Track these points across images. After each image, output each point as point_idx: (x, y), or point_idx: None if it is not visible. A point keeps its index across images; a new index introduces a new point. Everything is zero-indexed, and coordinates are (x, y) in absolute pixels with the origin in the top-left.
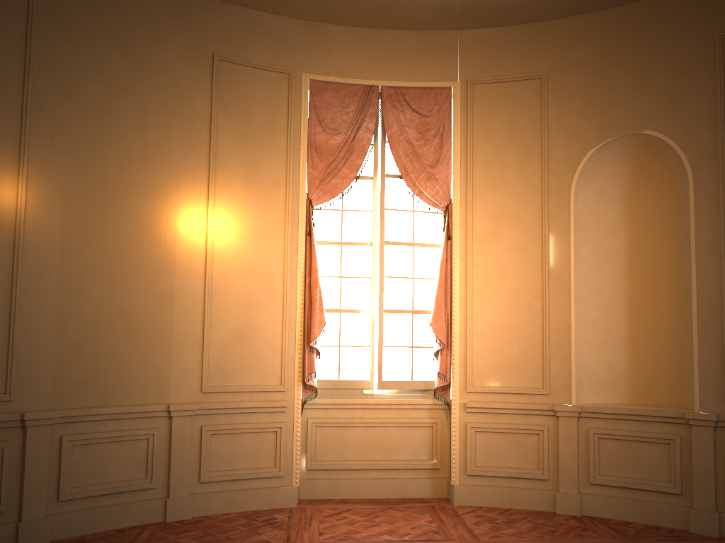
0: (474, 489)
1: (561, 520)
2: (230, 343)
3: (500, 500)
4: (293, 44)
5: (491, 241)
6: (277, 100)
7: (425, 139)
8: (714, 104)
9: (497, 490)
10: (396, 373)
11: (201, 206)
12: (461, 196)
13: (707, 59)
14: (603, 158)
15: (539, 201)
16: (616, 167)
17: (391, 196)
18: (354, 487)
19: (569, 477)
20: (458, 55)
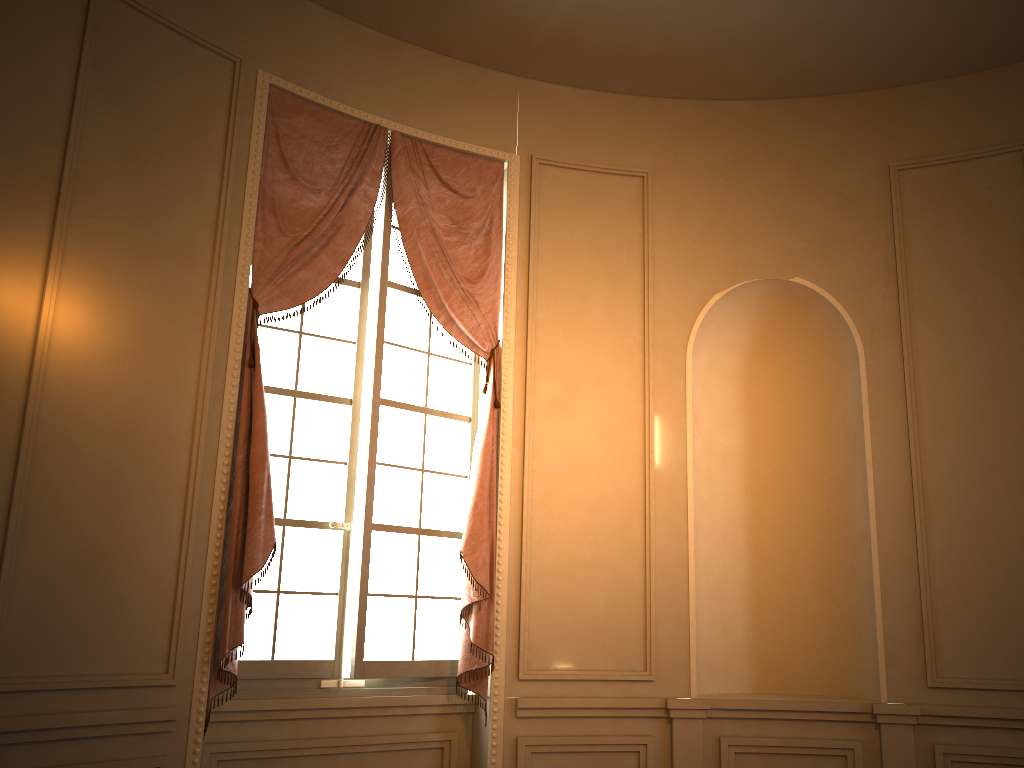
0: None
1: None
2: (62, 576)
3: None
4: (246, 14)
5: (564, 418)
6: (209, 103)
7: (462, 234)
8: (889, 254)
9: None
10: (388, 647)
11: (31, 268)
12: (517, 337)
13: (878, 193)
14: (724, 310)
15: (638, 362)
16: (735, 327)
17: (394, 322)
18: None
19: None
20: (517, 115)
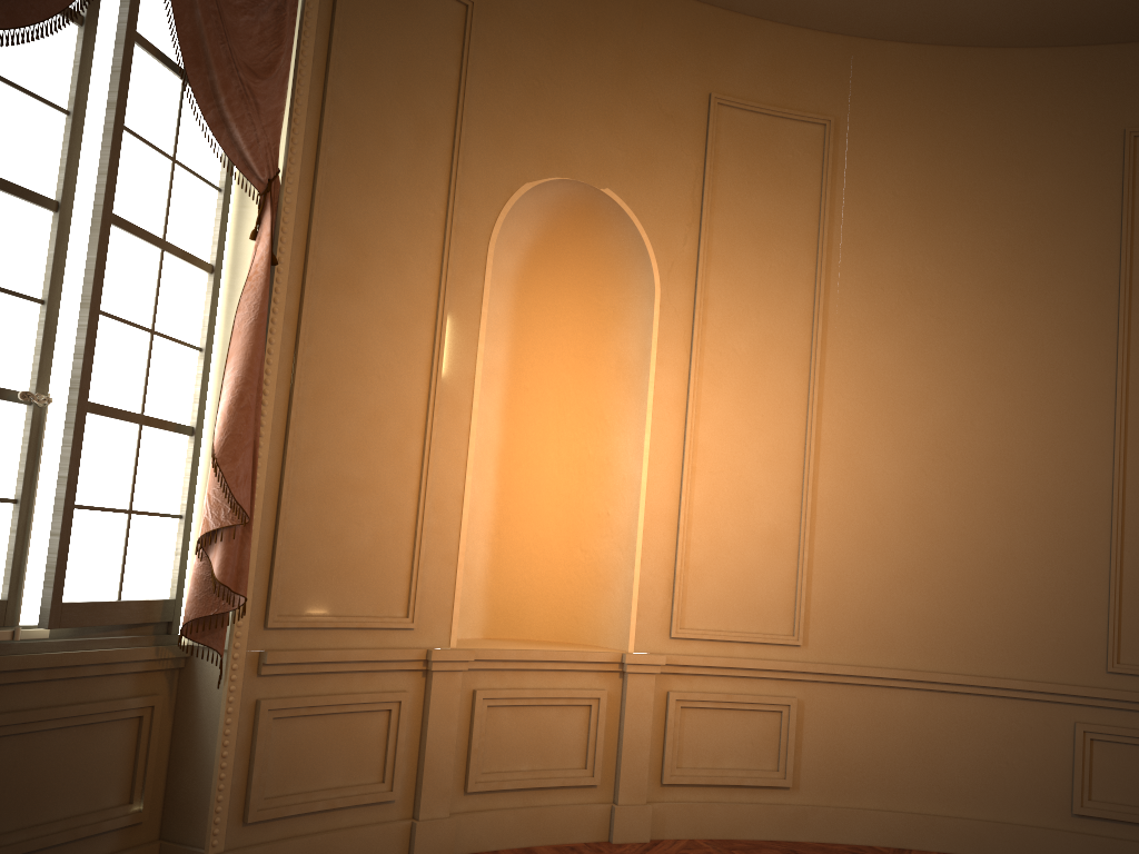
0: None
1: None
2: None
3: None
4: None
5: (347, 295)
6: None
7: None
8: (697, 192)
9: (306, 844)
10: (91, 582)
11: None
12: (303, 172)
13: (696, 121)
14: (521, 203)
15: (437, 244)
16: (522, 225)
17: (137, 99)
18: None
19: (439, 788)
20: None
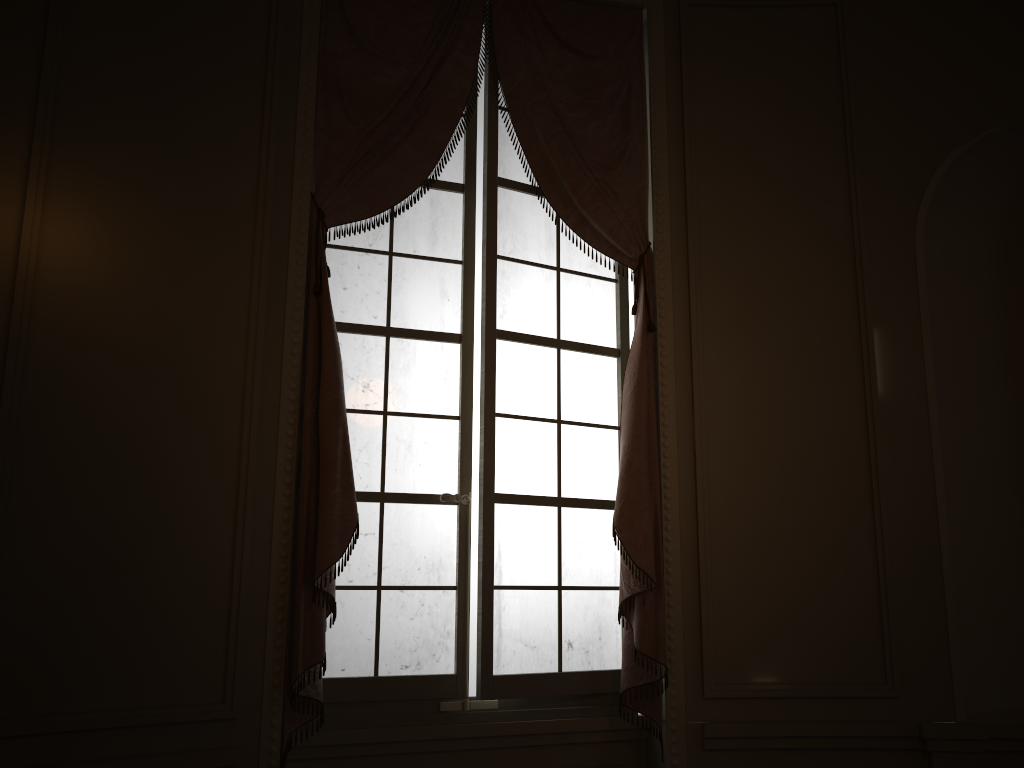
0: None
1: None
2: (71, 580)
3: None
4: None
5: (745, 339)
6: None
7: (591, 106)
8: None
9: None
10: (525, 656)
11: (5, 174)
12: (674, 236)
13: None
14: (965, 176)
15: (846, 256)
16: (982, 200)
17: (509, 230)
18: None
19: None
20: None
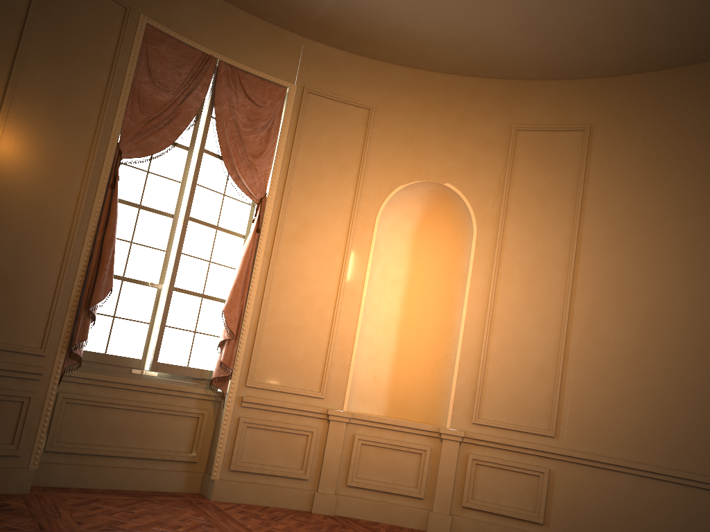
0: (234, 485)
1: (319, 519)
2: None
3: (259, 497)
4: None
5: (297, 244)
6: (107, 31)
7: (253, 128)
8: (502, 178)
9: (258, 487)
10: (173, 357)
11: None
12: (277, 193)
13: (503, 141)
14: (406, 196)
15: (347, 219)
16: (412, 207)
17: (205, 173)
18: (99, 476)
19: (329, 478)
20: (300, 60)
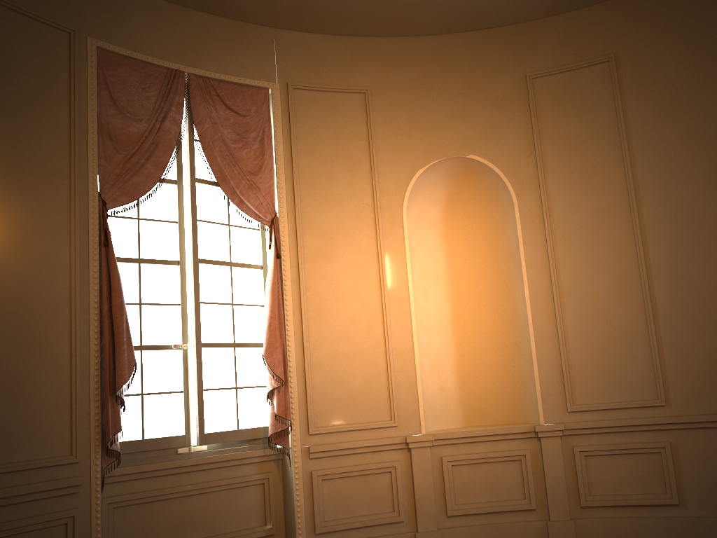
0: None
1: None
2: None
3: None
4: None
5: (324, 261)
6: (55, 64)
7: (244, 142)
8: (529, 135)
9: None
10: (220, 422)
11: None
12: (288, 209)
13: (520, 94)
14: (426, 180)
15: (371, 219)
16: (435, 190)
17: (203, 206)
18: None
19: (427, 513)
20: (275, 55)
